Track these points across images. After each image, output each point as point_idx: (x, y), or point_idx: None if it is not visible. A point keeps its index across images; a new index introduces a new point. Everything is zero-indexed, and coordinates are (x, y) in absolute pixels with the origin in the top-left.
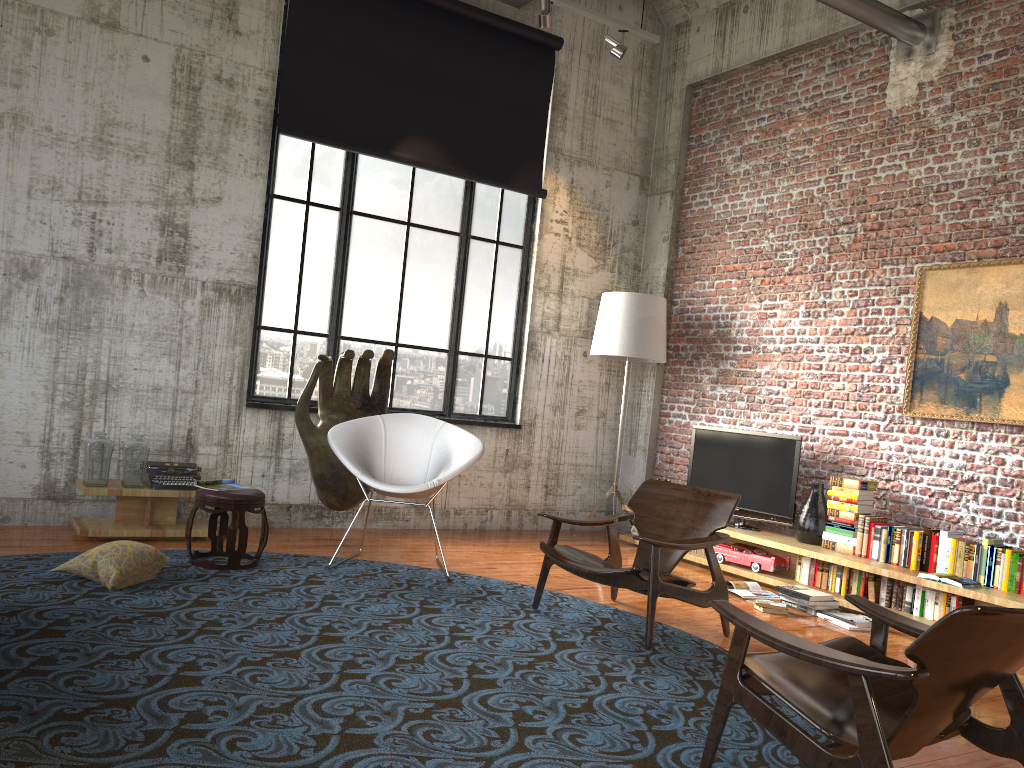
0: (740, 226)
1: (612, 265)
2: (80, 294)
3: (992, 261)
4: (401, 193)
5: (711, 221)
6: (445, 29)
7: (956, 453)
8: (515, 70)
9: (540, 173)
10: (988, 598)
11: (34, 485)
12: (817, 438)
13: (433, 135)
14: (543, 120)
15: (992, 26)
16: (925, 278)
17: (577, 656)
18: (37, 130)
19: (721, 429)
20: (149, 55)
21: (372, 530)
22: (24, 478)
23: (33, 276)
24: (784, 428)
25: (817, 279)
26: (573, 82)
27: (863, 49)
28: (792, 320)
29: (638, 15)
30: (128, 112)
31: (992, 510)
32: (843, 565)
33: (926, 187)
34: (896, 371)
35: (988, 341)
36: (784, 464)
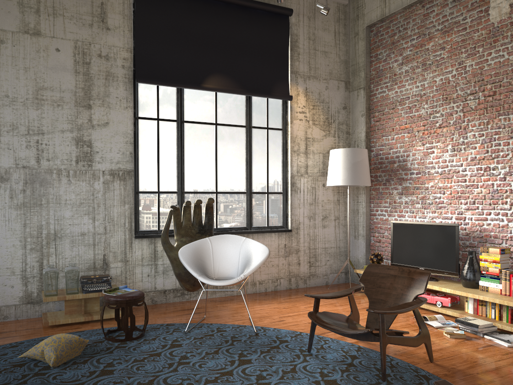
0: (406, 102)
1: (334, 133)
2: (34, 186)
3: None
4: (210, 107)
5: (388, 102)
6: (225, 12)
7: None
8: (267, 30)
9: (287, 86)
10: None
11: (19, 296)
12: (468, 223)
13: (224, 72)
14: (286, 56)
15: None
16: None
17: None
18: (0, 97)
19: (408, 222)
20: (59, 47)
21: (213, 299)
22: (13, 293)
23: (7, 179)
24: (446, 218)
25: (457, 129)
26: (301, 33)
27: None
28: (444, 154)
29: None
30: (51, 81)
31: None
32: (496, 302)
33: None
34: None
35: None
36: (449, 241)
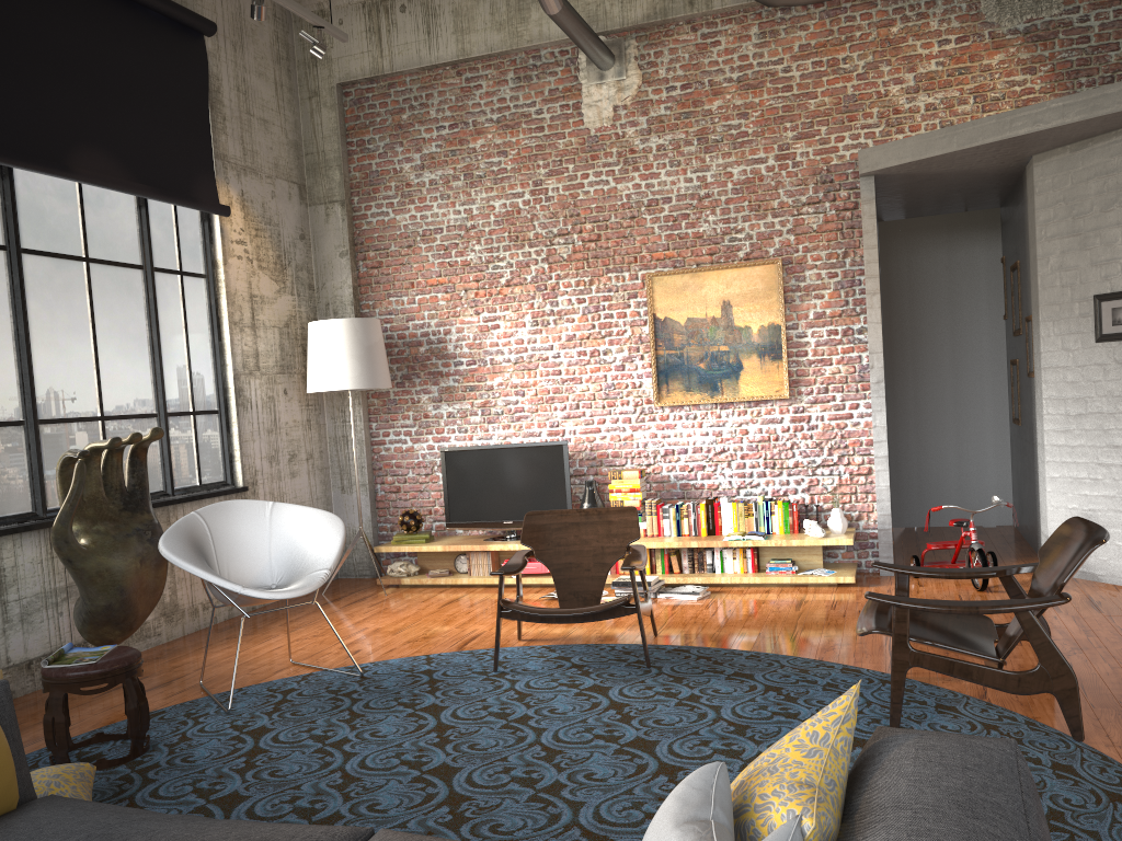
0: (437, 238)
1: (292, 287)
2: None
3: (712, 266)
4: (72, 220)
5: (397, 233)
6: (91, 2)
7: (706, 431)
8: (172, 59)
9: (214, 186)
10: (787, 542)
11: None
12: (569, 439)
13: (102, 142)
14: (206, 121)
15: (674, 61)
16: (653, 283)
17: (629, 694)
18: None
19: (476, 447)
20: None
21: None
22: None
23: None
24: (531, 435)
25: (541, 289)
26: (224, 75)
27: (548, 67)
28: (519, 330)
29: None
30: None
31: (745, 472)
32: (653, 547)
33: (637, 202)
34: (638, 368)
35: (719, 334)
36: (554, 469)
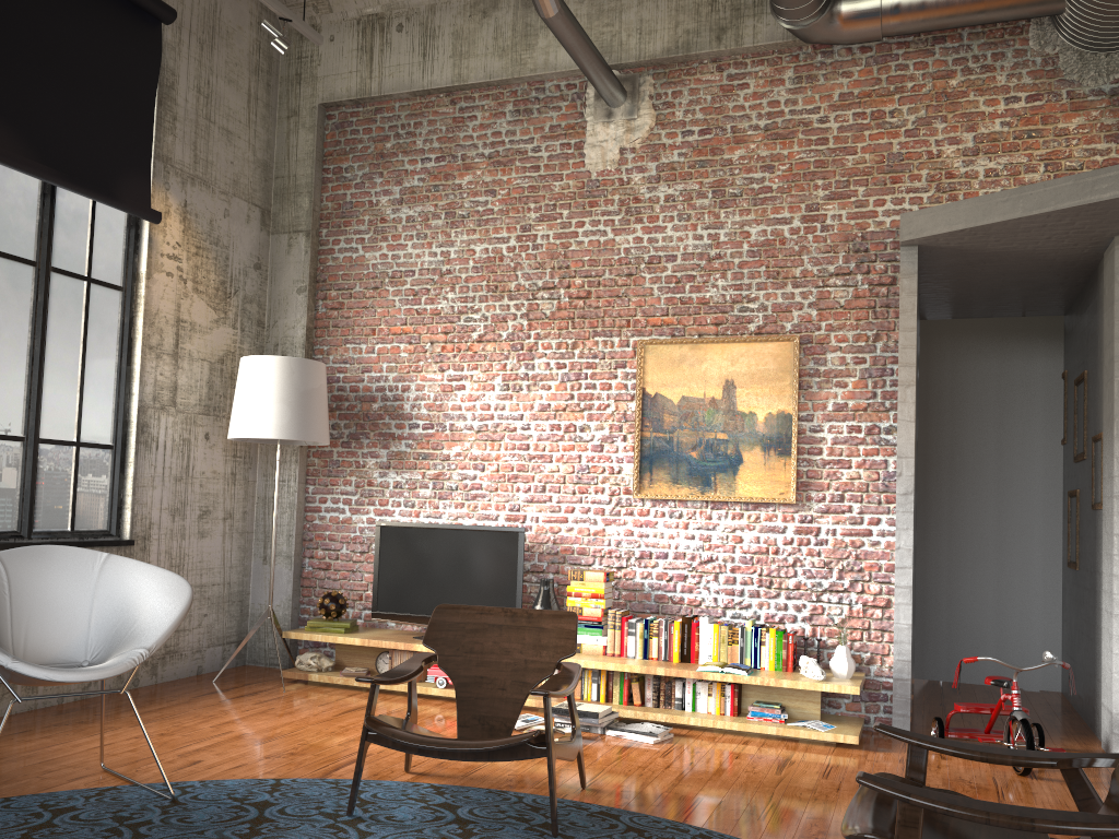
0: (407, 281)
1: (234, 319)
2: None
3: (717, 338)
4: None
5: (365, 272)
6: None
7: (692, 534)
8: (113, 38)
9: (148, 188)
10: (776, 682)
11: None
12: (530, 527)
13: None
14: (149, 115)
15: (693, 103)
16: (645, 352)
17: None
18: None
19: (417, 525)
20: None
21: None
22: None
23: None
24: (487, 518)
25: (516, 348)
26: (183, 71)
27: (552, 101)
28: (486, 394)
29: (253, 3)
30: None
31: (734, 589)
32: (610, 669)
33: (637, 257)
34: (619, 450)
35: (718, 418)
36: (505, 560)
